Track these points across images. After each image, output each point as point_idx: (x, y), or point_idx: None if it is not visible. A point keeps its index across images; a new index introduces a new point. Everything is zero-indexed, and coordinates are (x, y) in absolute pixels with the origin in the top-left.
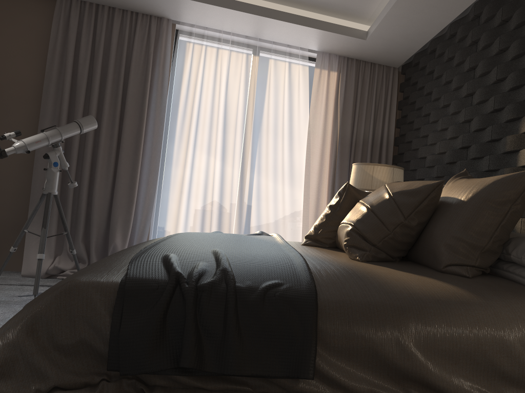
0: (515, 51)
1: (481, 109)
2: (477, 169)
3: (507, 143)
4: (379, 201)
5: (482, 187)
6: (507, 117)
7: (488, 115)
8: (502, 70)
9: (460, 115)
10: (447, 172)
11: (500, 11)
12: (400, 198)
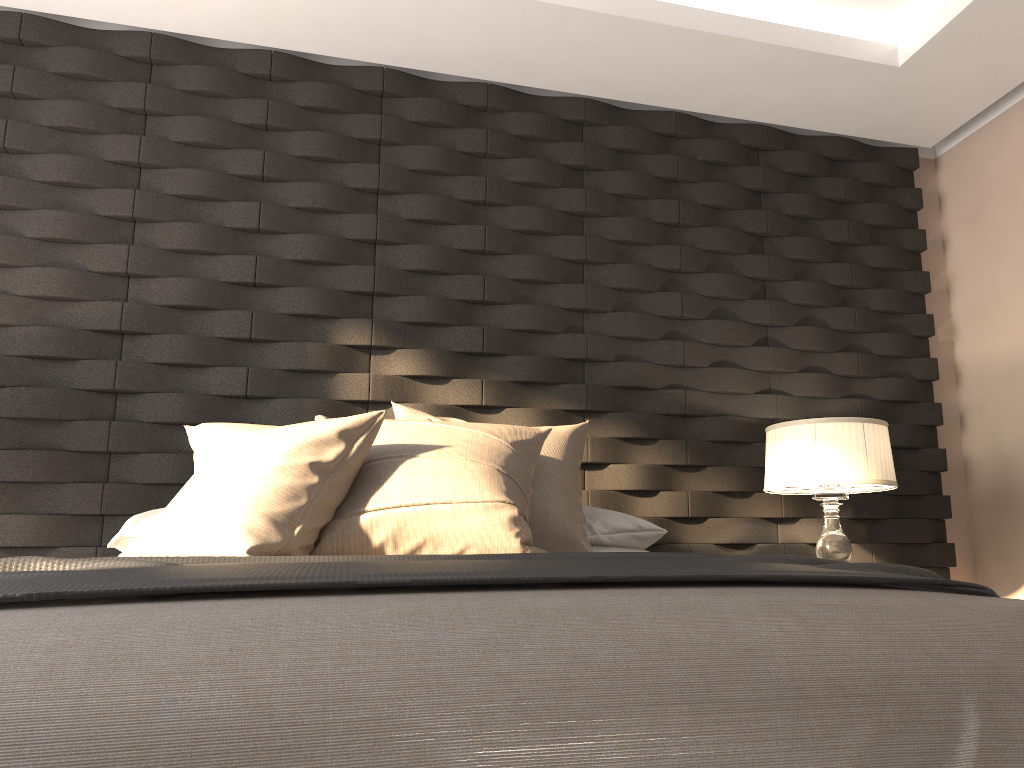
0: (319, 201)
1: (186, 265)
2: (180, 387)
3: (310, 354)
4: (504, 458)
5: (564, 441)
6: (306, 309)
7: (224, 287)
8: (276, 218)
9: (84, 253)
10: (25, 379)
11: (257, 102)
12: (523, 454)
